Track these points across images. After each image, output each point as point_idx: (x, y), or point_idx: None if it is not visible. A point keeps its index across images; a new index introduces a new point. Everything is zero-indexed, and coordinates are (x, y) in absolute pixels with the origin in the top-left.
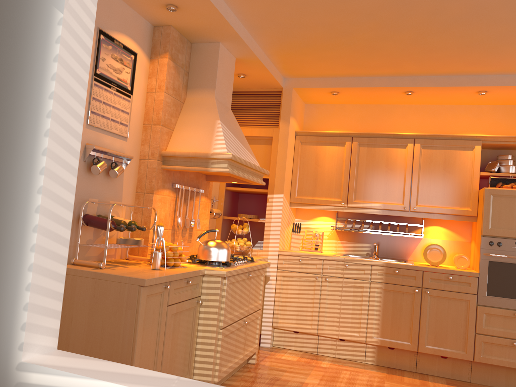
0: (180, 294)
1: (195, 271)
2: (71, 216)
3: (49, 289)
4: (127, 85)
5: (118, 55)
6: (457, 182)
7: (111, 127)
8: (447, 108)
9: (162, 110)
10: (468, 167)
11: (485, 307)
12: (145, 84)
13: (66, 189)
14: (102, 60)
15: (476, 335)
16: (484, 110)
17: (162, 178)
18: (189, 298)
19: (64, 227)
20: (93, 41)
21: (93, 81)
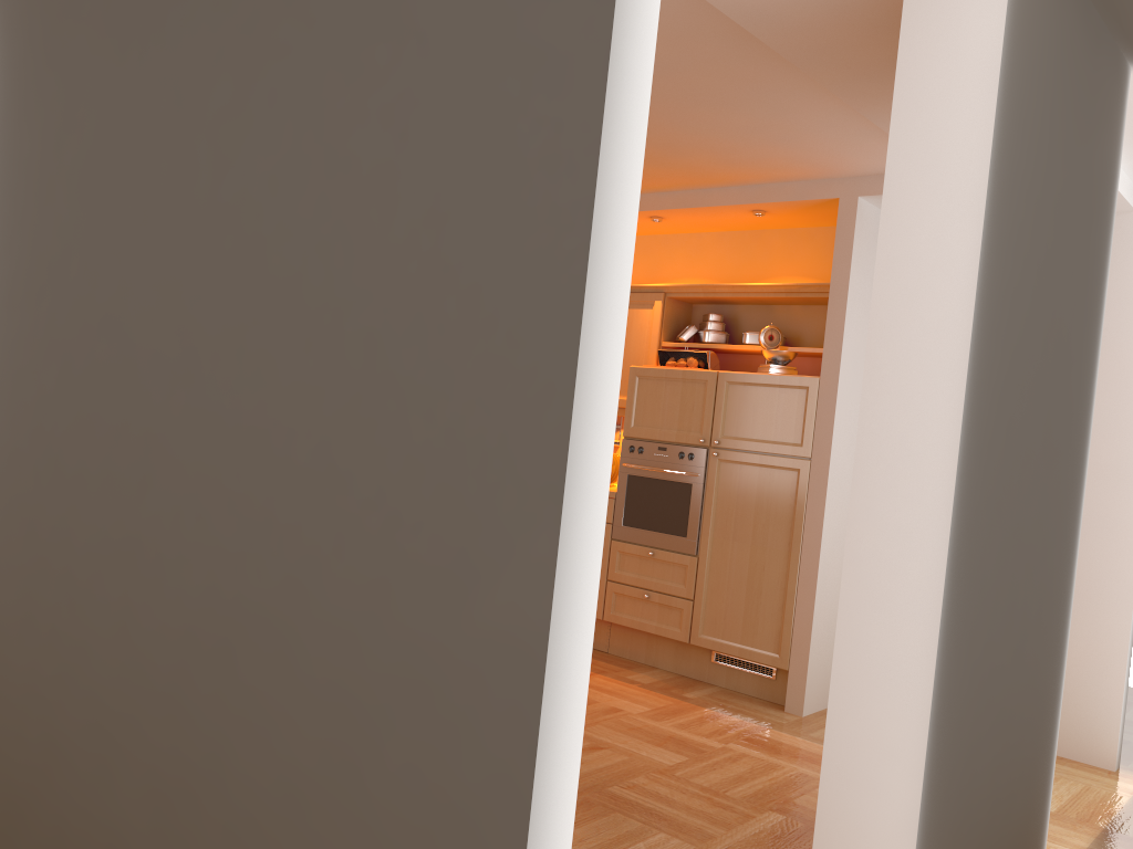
0: None
1: None
2: None
3: None
4: None
5: None
6: (632, 358)
7: None
8: (660, 240)
9: None
10: (646, 334)
11: (619, 542)
12: None
13: None
14: None
15: (608, 582)
16: (705, 241)
17: None
18: None
19: None
20: None
21: None
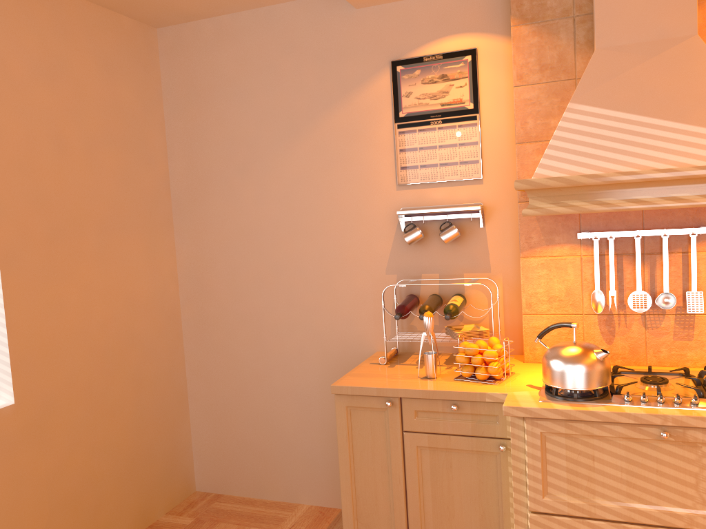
0: (434, 421)
1: (466, 393)
2: (6, 330)
3: (3, 369)
4: (465, 105)
5: (435, 73)
6: None
7: (442, 175)
8: None
9: (514, 118)
10: None
11: None
12: (510, 82)
13: (0, 316)
14: (405, 97)
15: None
16: None
17: (541, 229)
18: (469, 434)
19: (4, 337)
20: (387, 82)
21: (396, 130)
